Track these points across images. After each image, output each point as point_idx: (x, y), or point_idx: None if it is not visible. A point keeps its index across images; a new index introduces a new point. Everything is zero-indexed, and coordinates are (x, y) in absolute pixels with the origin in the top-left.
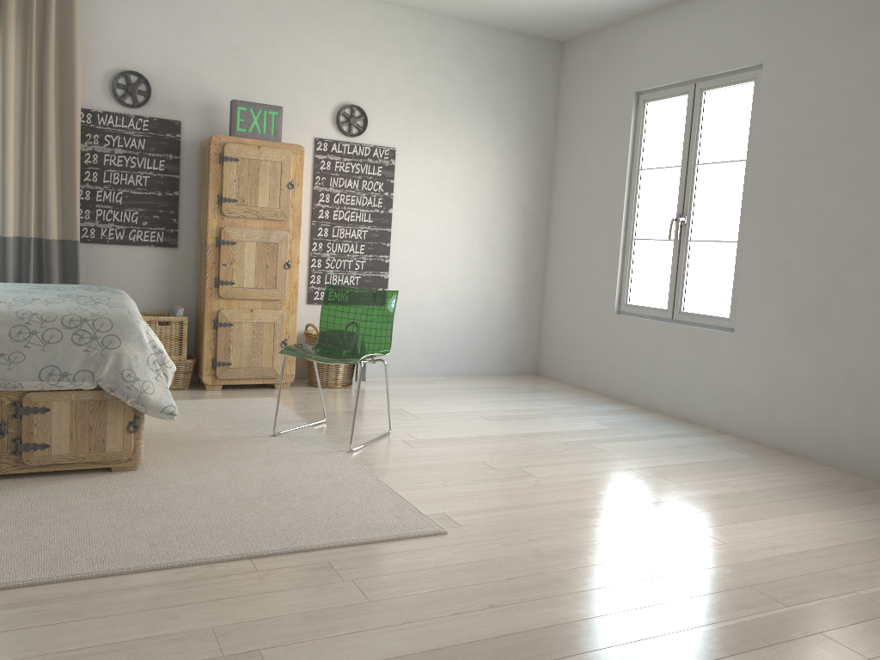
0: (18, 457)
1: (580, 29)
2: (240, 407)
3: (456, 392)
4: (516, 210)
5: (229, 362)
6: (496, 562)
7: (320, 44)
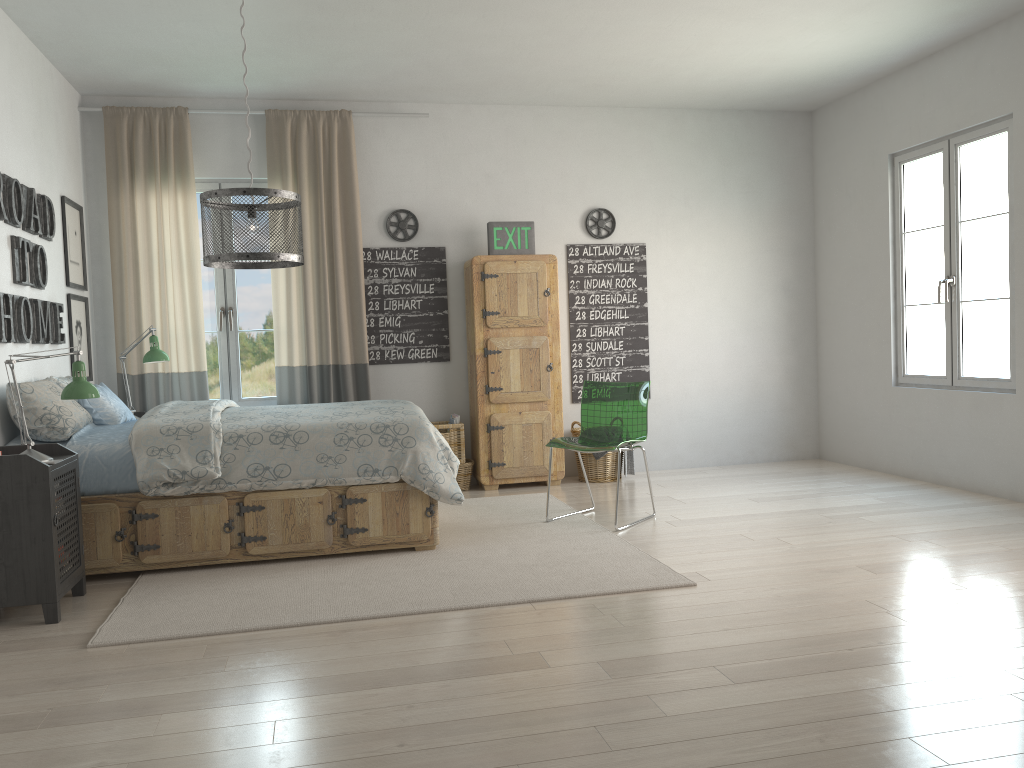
0: (345, 539)
1: (826, 98)
2: (515, 502)
3: (727, 479)
4: (778, 289)
5: (503, 462)
6: (736, 603)
7: (564, 157)
